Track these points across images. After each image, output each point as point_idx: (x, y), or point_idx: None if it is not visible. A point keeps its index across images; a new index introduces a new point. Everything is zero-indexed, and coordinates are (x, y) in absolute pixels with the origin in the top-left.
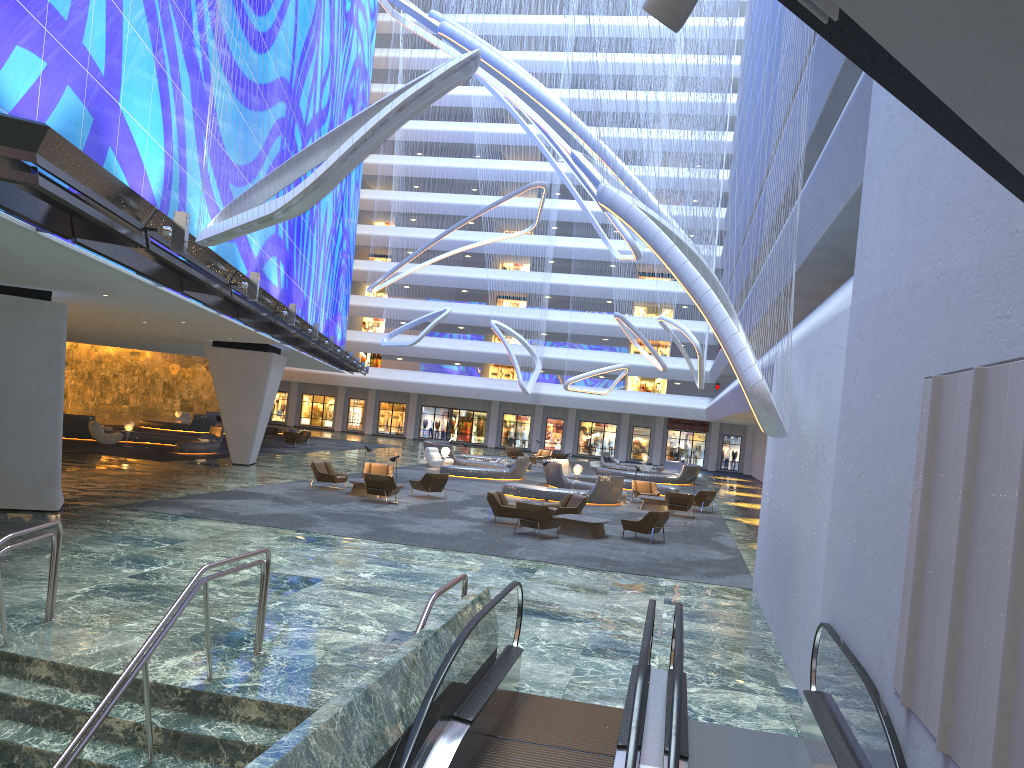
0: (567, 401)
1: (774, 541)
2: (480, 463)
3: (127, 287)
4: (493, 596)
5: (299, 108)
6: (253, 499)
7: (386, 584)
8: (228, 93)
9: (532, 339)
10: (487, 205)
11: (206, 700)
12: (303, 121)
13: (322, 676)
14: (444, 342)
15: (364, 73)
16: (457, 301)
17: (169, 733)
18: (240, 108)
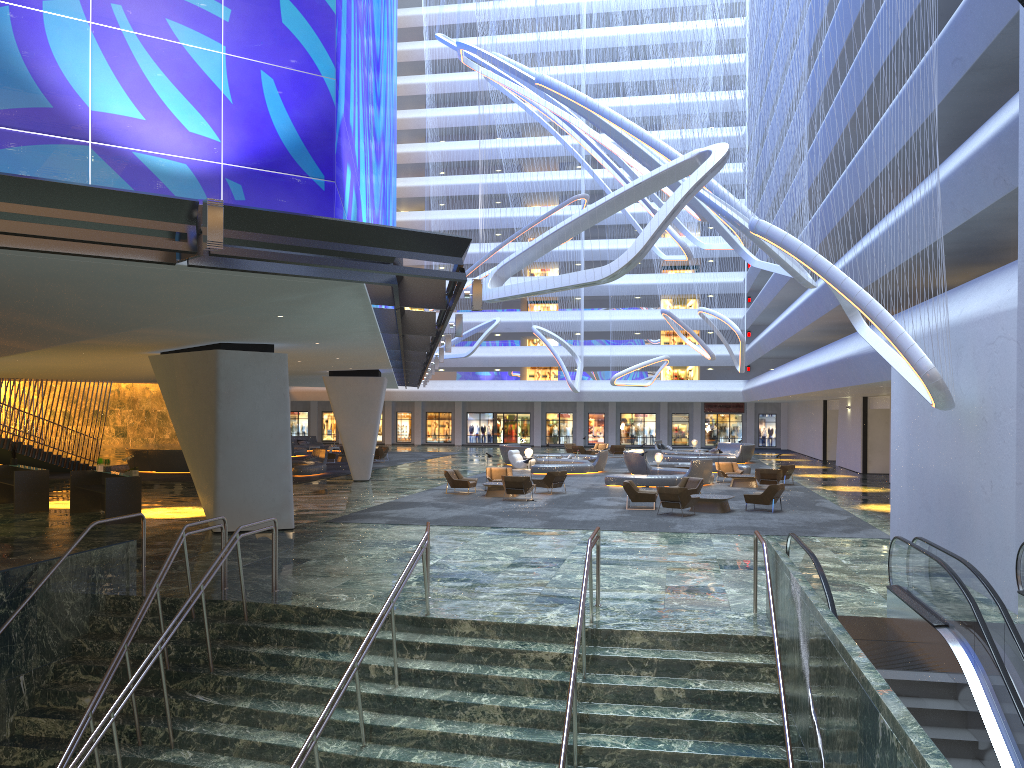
0: (609, 395)
1: (924, 494)
2: (558, 460)
3: (353, 336)
4: (703, 559)
5: (385, 153)
6: (419, 507)
7: (615, 558)
8: (374, 157)
9: (567, 340)
10: (515, 216)
11: (601, 634)
12: (386, 164)
13: (661, 615)
14: (486, 350)
15: (395, 104)
16: (491, 310)
17: (588, 657)
18: (376, 167)
